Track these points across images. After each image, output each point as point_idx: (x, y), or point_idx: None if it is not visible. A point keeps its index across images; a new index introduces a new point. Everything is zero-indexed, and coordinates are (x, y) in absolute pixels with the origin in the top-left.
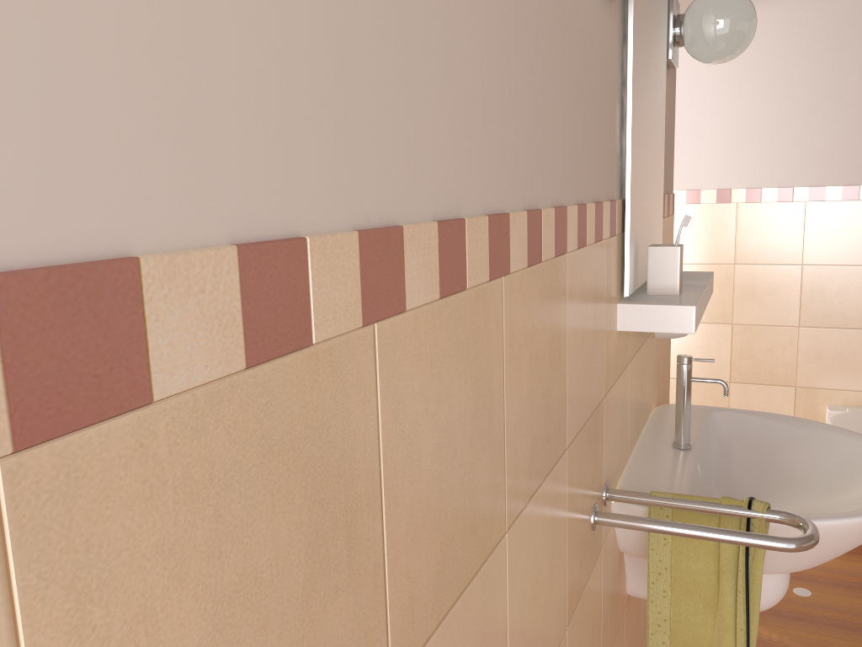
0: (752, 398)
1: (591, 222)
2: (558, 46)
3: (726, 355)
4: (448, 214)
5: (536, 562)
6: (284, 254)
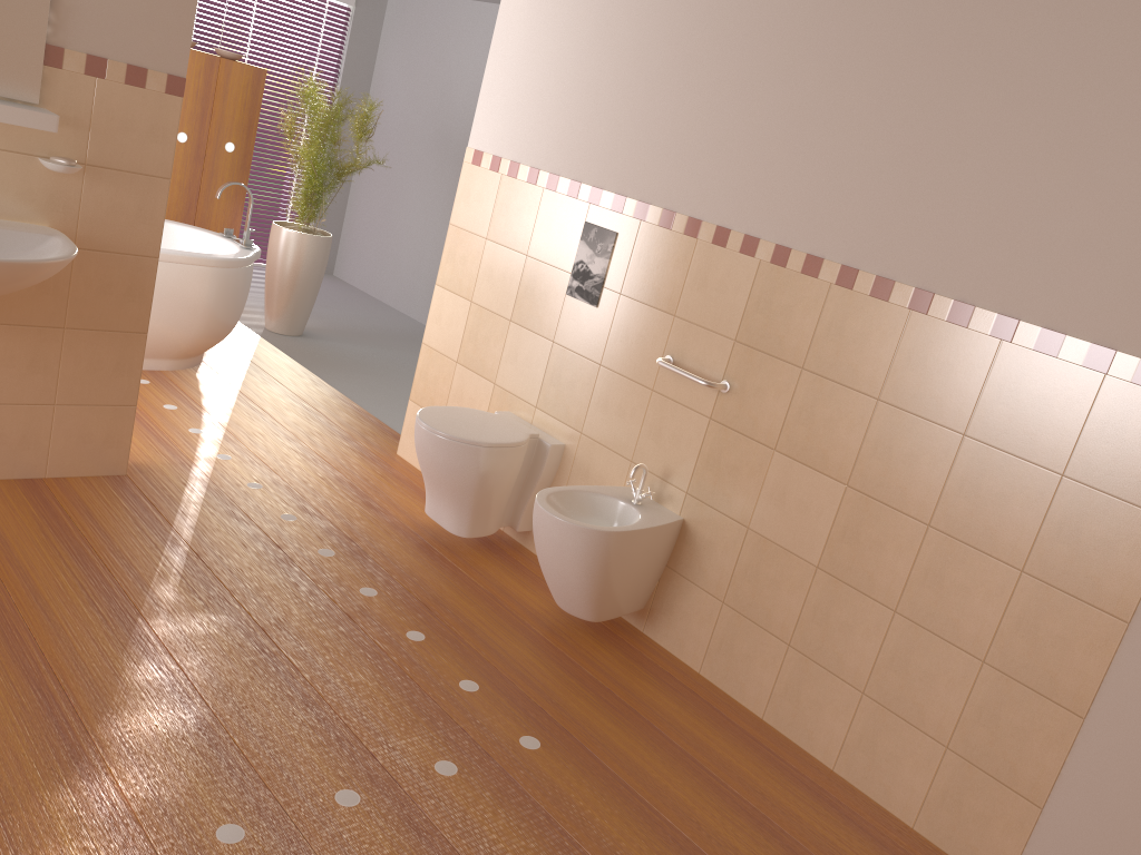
0: (466, 385)
1: None
2: None
3: (460, 332)
4: None
5: None
6: None
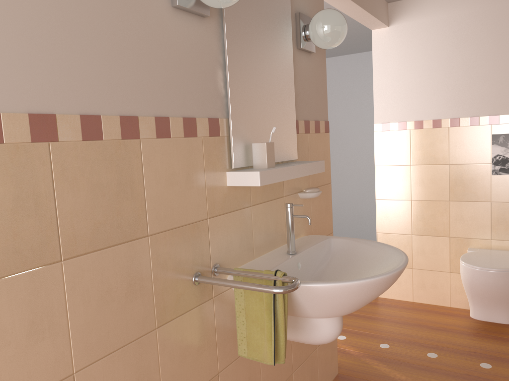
0: (425, 244)
1: (177, 127)
2: (123, 41)
3: (408, 218)
4: None
5: (106, 283)
6: None
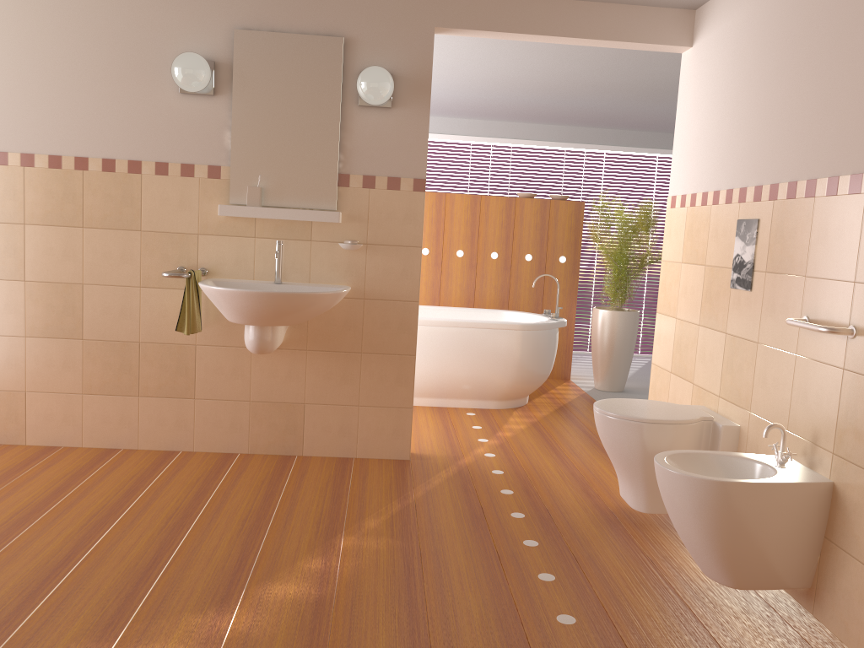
0: (677, 390)
1: (175, 169)
2: (137, 119)
3: (671, 346)
4: (56, 154)
5: (108, 247)
6: (3, 153)
